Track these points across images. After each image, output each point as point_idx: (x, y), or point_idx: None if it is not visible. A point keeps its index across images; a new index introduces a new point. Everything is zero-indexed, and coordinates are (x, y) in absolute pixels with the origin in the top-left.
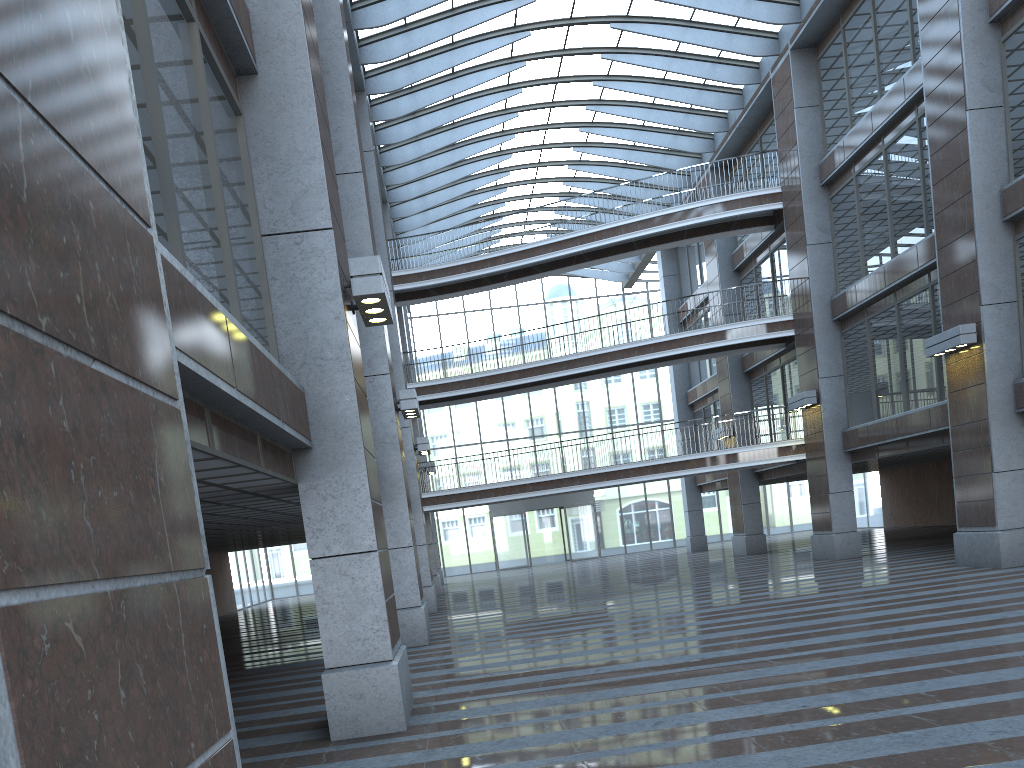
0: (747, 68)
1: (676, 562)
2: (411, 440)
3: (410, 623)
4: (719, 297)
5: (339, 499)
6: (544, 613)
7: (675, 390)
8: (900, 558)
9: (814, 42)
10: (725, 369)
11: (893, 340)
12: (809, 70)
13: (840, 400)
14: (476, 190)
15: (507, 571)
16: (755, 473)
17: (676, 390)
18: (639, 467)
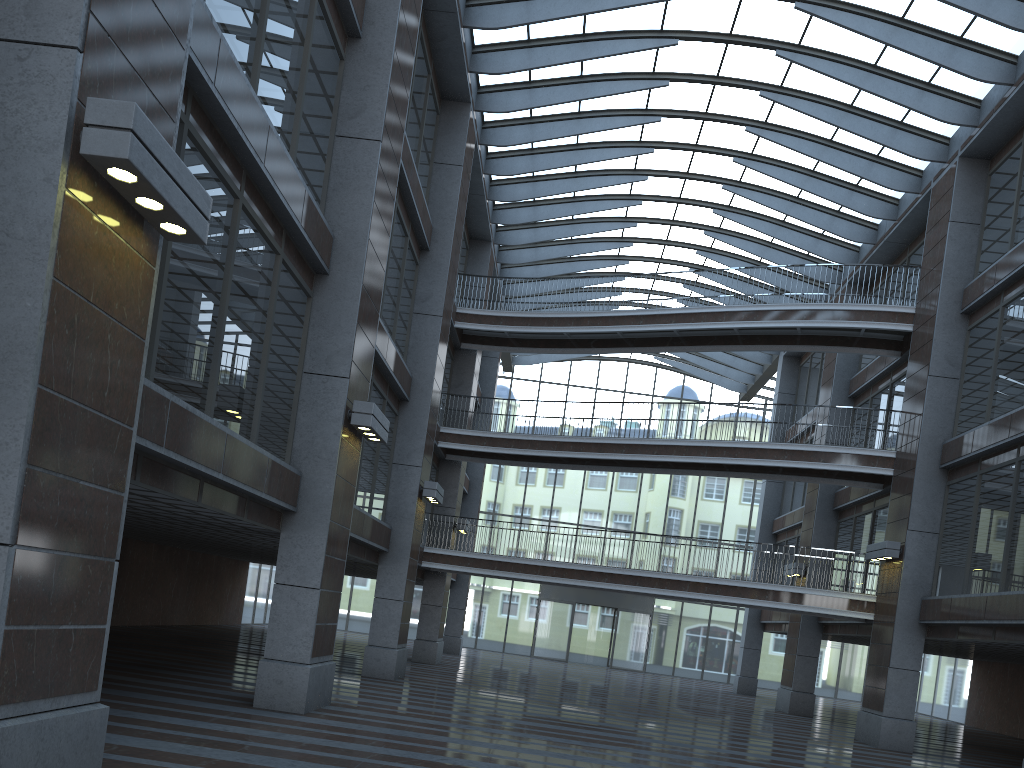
0: (908, 174)
1: (707, 699)
2: (418, 482)
3: (289, 682)
4: (826, 422)
5: None
6: (487, 715)
7: (762, 514)
8: None
9: (989, 153)
10: (814, 501)
11: (1023, 523)
12: (976, 183)
13: (928, 561)
14: (596, 256)
15: (538, 660)
16: (820, 624)
17: (763, 515)
18: (678, 580)
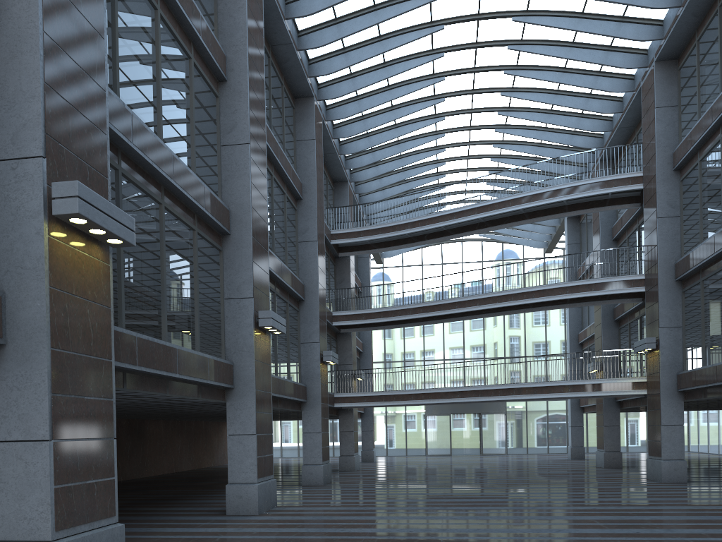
0: (624, 79)
1: (546, 466)
2: (318, 352)
3: (246, 496)
4: (599, 260)
5: (23, 391)
6: (381, 499)
7: (569, 331)
8: (715, 489)
9: (676, 55)
10: (599, 317)
11: None
12: (670, 77)
13: (677, 347)
14: (422, 175)
15: (430, 457)
16: (617, 402)
17: (570, 331)
18: (506, 388)
